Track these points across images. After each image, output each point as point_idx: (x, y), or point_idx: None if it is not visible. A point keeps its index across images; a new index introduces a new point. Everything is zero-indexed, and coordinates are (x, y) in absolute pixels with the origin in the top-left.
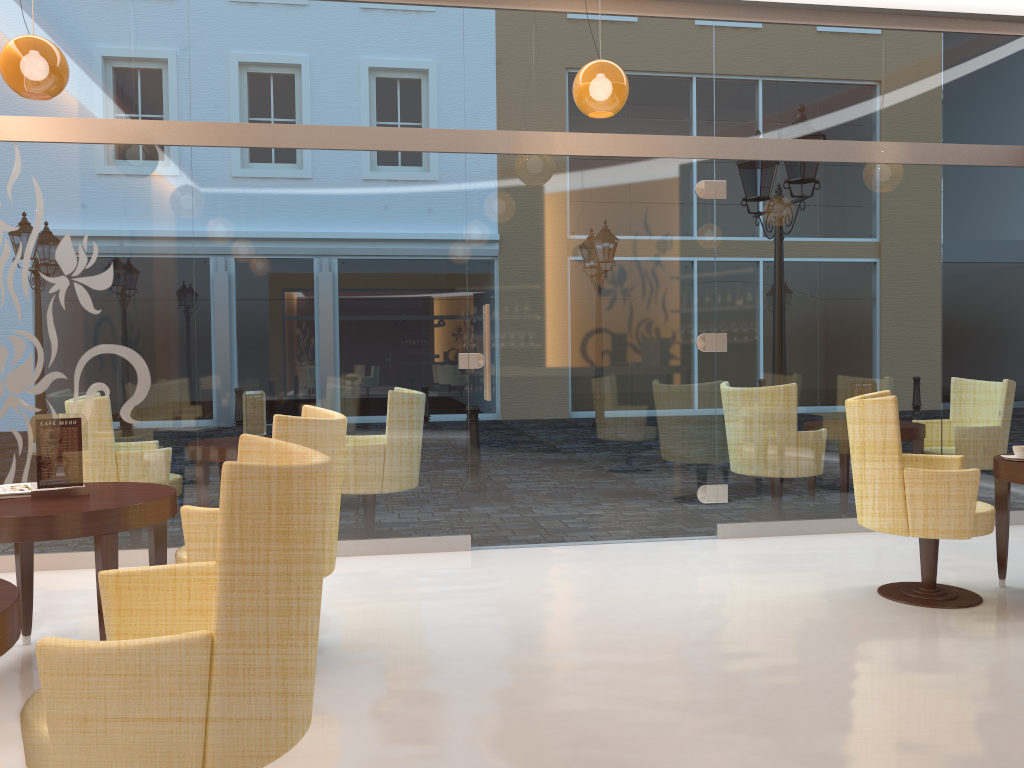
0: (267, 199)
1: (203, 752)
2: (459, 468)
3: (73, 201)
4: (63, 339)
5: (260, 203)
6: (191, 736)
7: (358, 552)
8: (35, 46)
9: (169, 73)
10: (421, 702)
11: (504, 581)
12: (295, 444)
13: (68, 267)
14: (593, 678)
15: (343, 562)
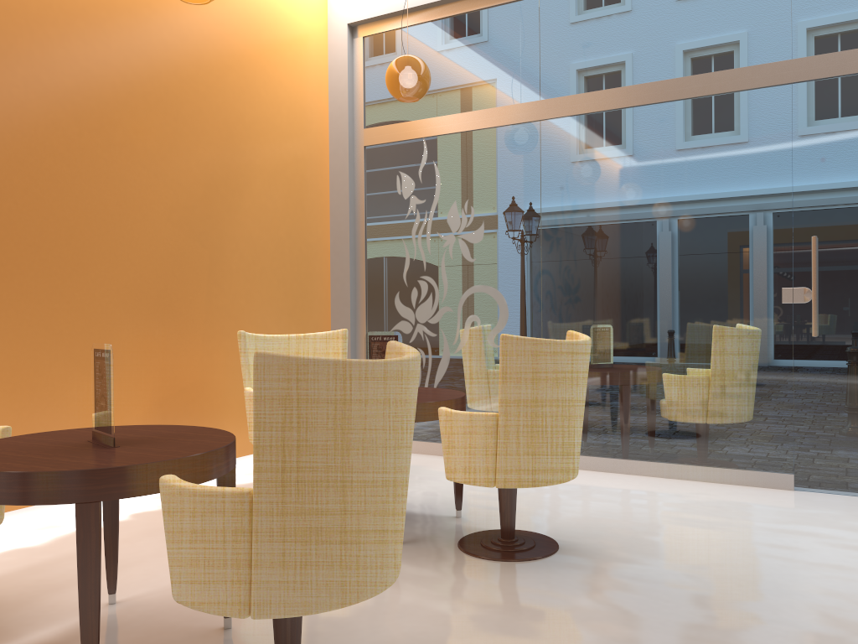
0: (598, 156)
1: (250, 587)
2: (781, 405)
3: (458, 177)
4: (450, 282)
5: (593, 160)
6: (237, 571)
7: (675, 475)
8: (403, 62)
9: (524, 64)
10: (604, 616)
11: (801, 525)
12: (413, 349)
13: (454, 227)
14: (808, 643)
15: (656, 482)
